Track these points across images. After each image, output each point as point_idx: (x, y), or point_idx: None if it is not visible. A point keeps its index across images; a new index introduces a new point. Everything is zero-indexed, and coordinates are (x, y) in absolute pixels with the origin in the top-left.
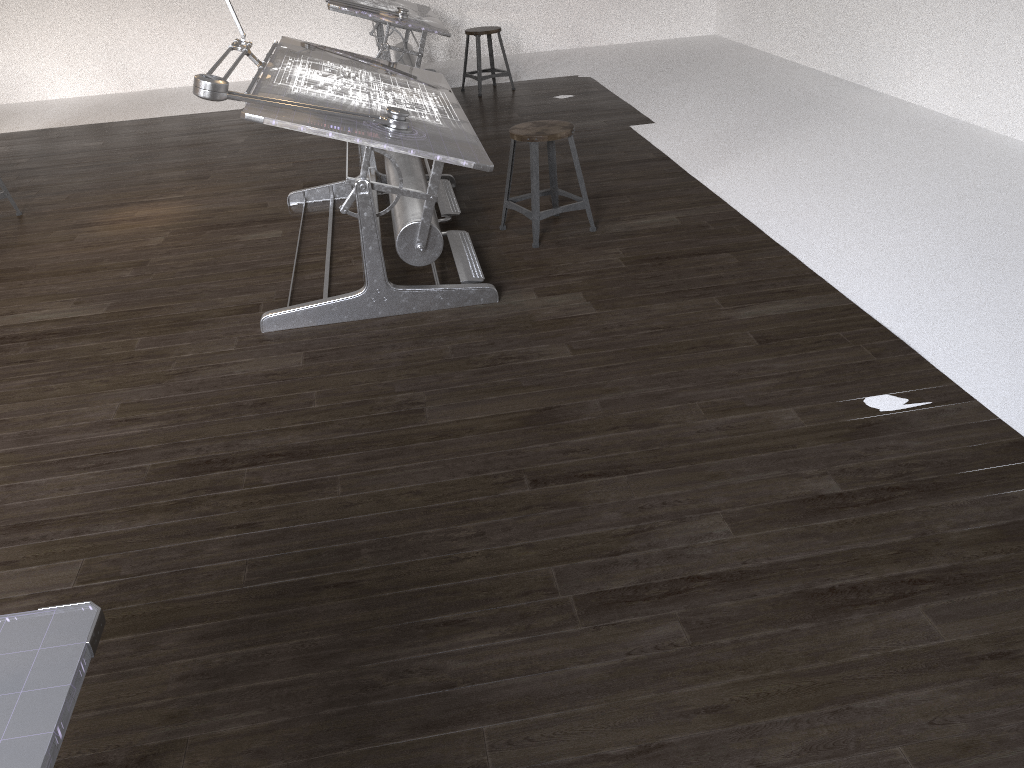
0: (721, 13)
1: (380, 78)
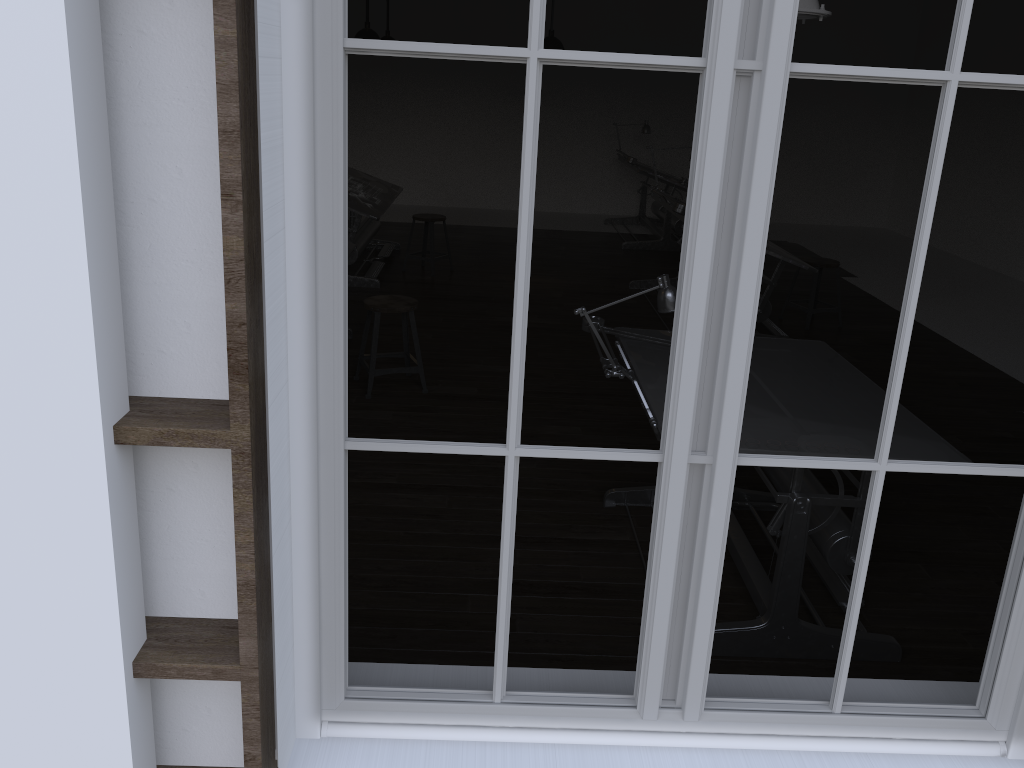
0: (892, 213)
1: None
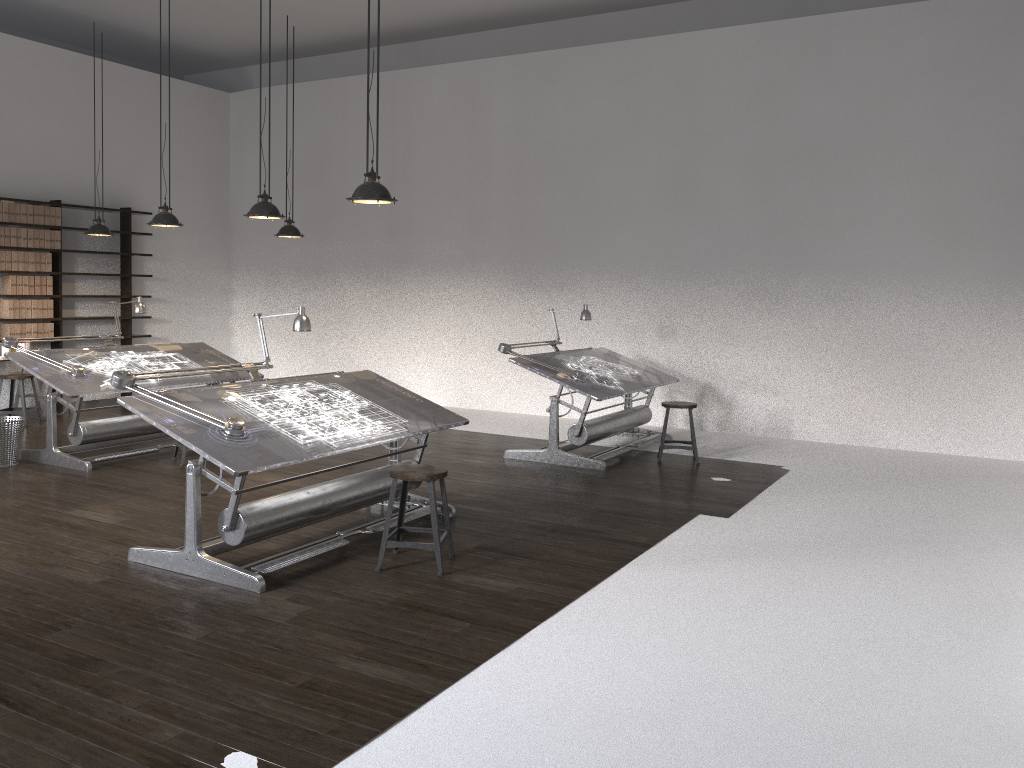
0: None
1: (364, 408)
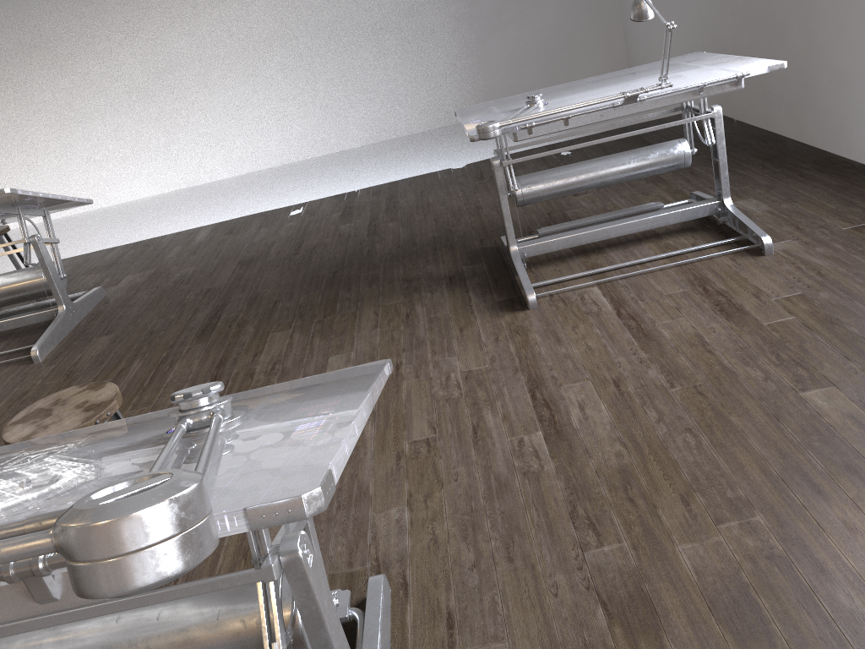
0: None
1: None
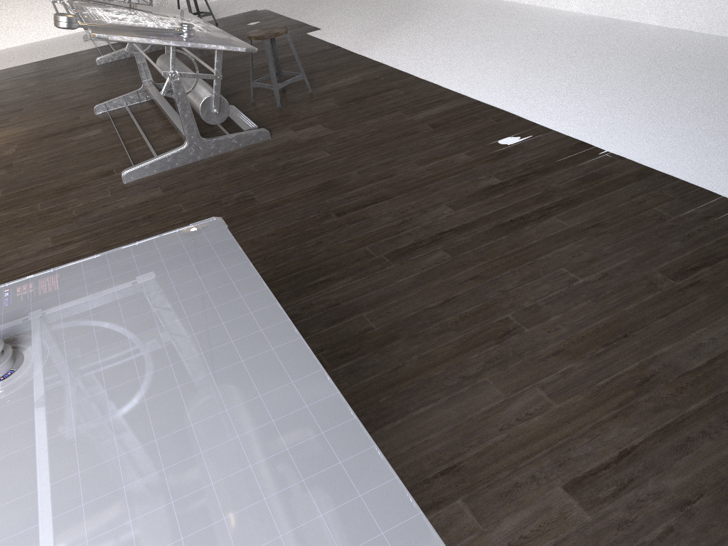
0: None
1: (151, 14)
